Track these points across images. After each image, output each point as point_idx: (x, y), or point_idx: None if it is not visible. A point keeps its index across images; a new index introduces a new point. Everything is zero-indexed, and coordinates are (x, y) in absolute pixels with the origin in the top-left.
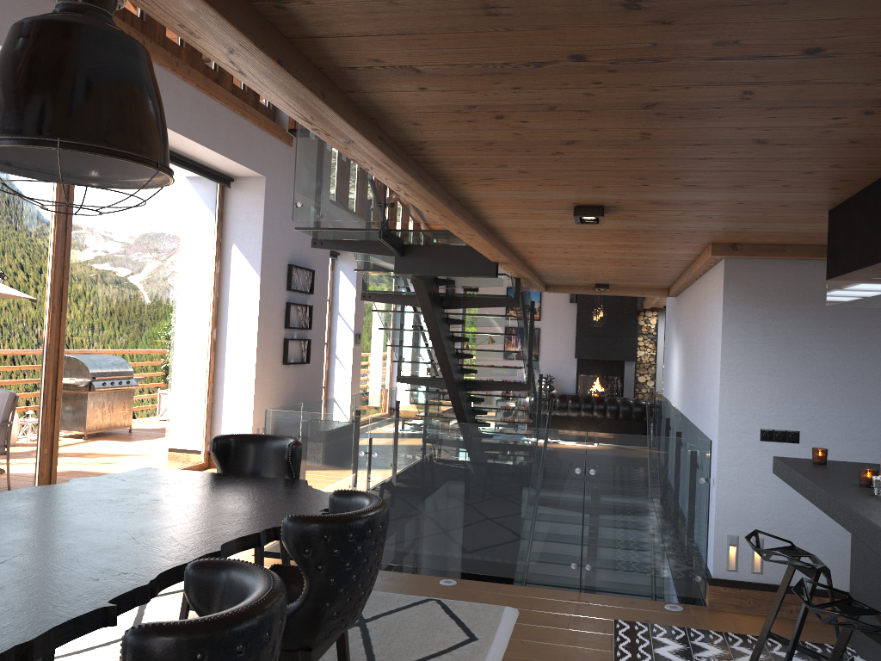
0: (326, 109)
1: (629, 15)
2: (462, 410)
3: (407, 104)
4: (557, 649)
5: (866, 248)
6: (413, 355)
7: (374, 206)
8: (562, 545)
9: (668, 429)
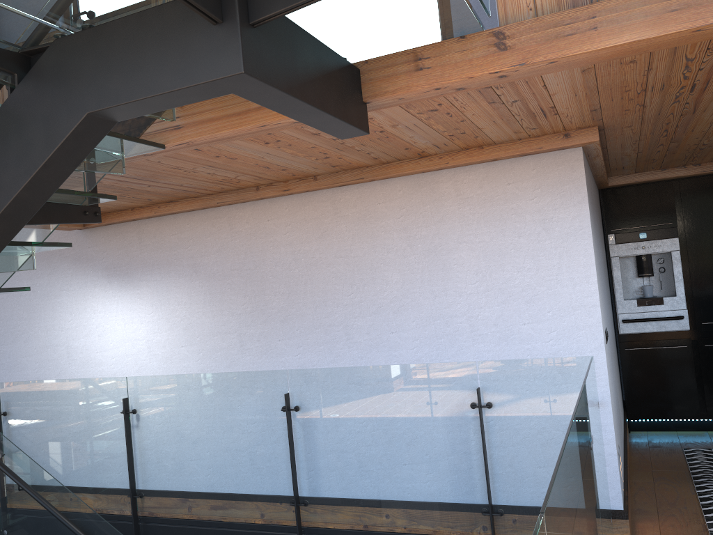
0: None
1: None
2: None
3: None
4: None
5: None
6: None
7: None
8: None
9: (133, 412)
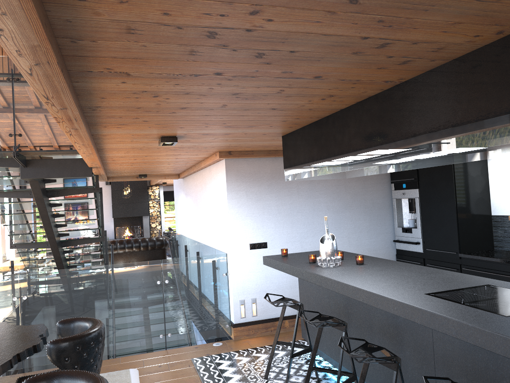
0: (67, 93)
1: (255, 59)
2: (61, 259)
3: (107, 89)
4: (169, 382)
5: (307, 154)
6: (24, 229)
7: (7, 136)
8: (153, 326)
9: (187, 251)
